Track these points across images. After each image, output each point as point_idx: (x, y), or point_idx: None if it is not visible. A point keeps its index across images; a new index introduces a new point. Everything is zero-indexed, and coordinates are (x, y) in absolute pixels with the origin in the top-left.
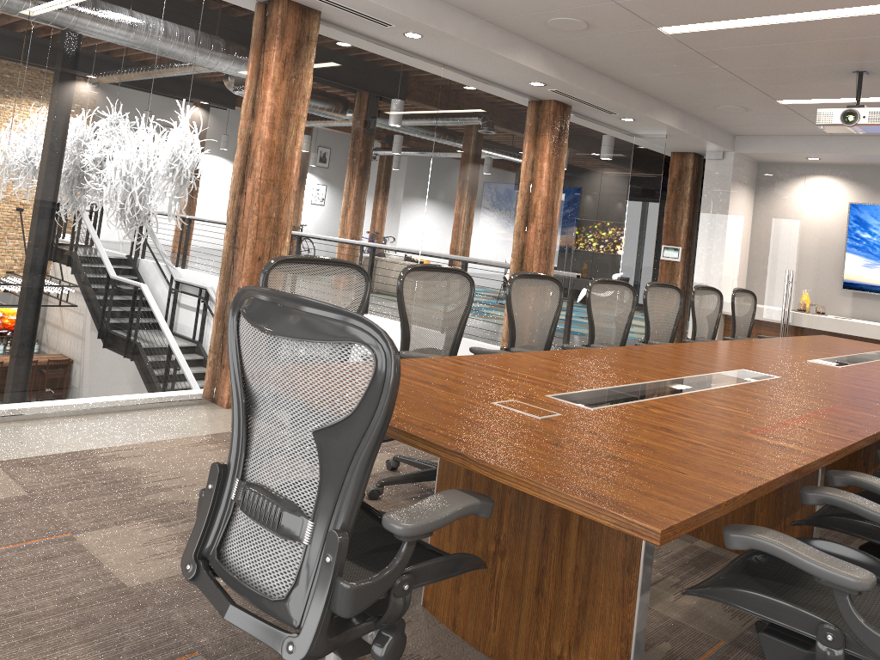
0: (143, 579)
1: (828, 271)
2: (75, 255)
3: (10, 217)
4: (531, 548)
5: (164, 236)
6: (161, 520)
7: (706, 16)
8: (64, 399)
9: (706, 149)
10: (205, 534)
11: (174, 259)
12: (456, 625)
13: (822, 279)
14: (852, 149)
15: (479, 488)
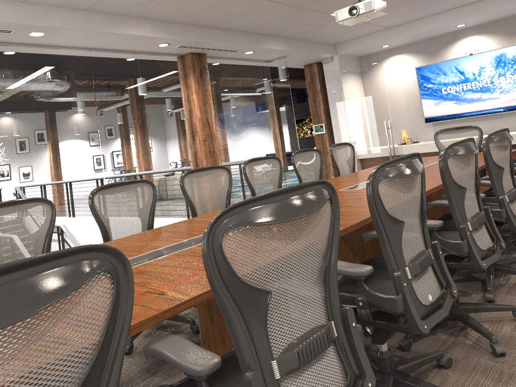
0: None
1: (415, 114)
2: None
3: None
4: None
5: None
6: None
7: None
8: None
9: (320, 57)
10: None
11: None
12: None
13: (413, 120)
14: (403, 33)
15: None
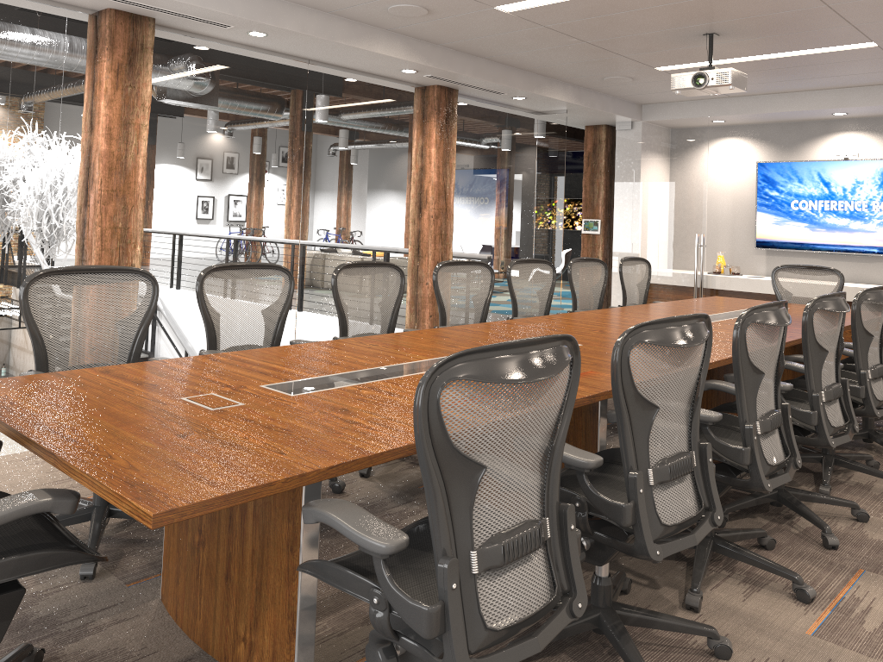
0: None
1: (742, 231)
2: None
3: None
4: (222, 536)
5: (0, 255)
6: None
7: None
8: None
9: (614, 120)
10: None
11: (14, 278)
12: (177, 615)
13: (738, 240)
14: (750, 109)
15: None
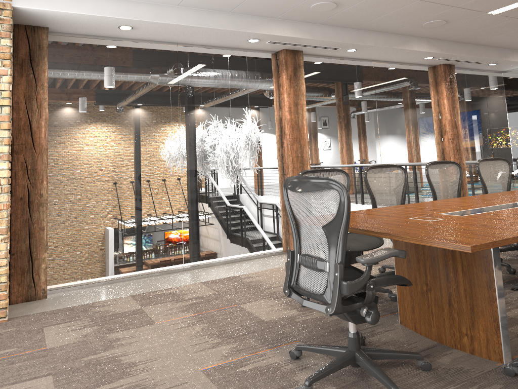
0: (271, 318)
1: None
2: (214, 188)
3: (186, 175)
4: (442, 284)
5: (250, 174)
6: (274, 298)
7: (513, 0)
8: (221, 255)
9: None
10: (290, 278)
11: (257, 184)
12: (416, 328)
13: None
14: None
15: (413, 261)
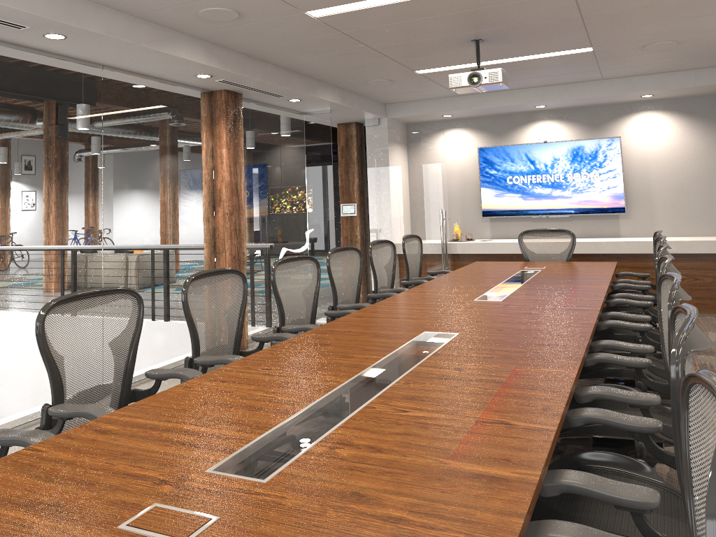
0: None
1: (470, 204)
2: None
3: None
4: None
5: None
6: None
7: None
8: None
9: (365, 118)
10: None
11: None
12: None
13: (467, 211)
14: (475, 105)
15: None
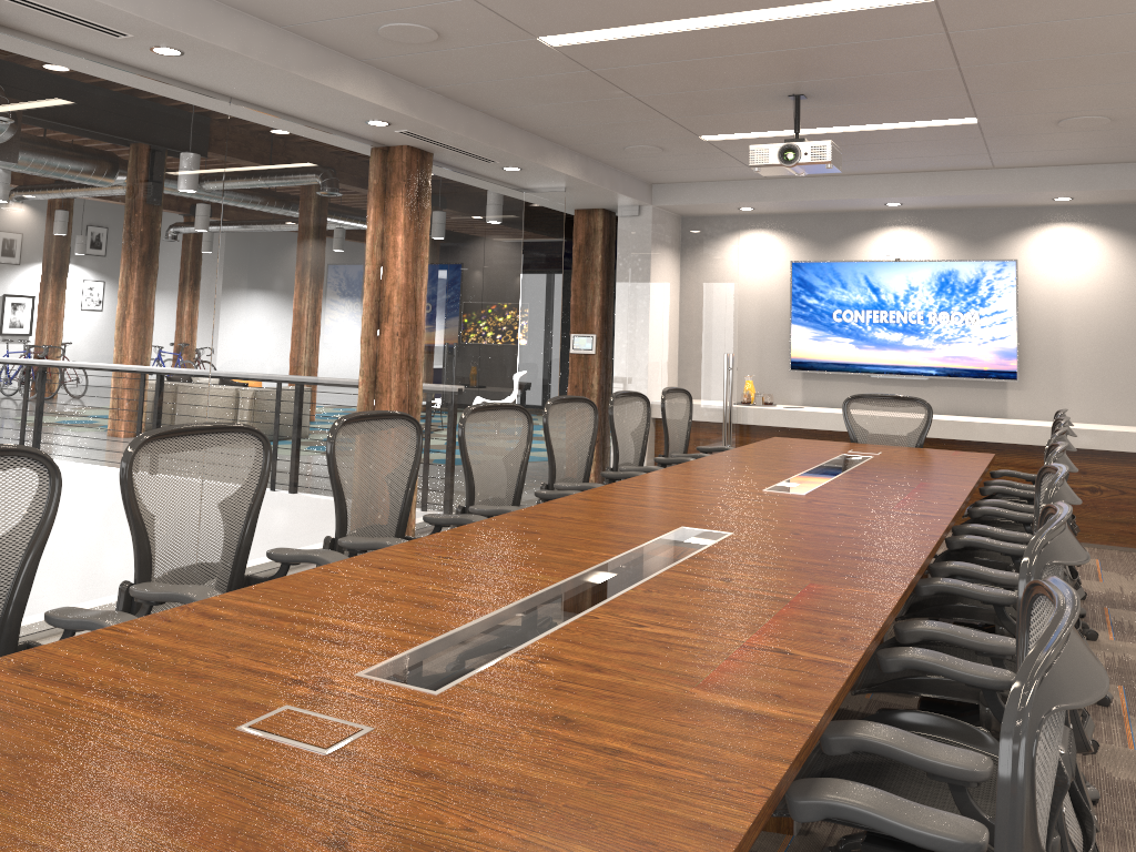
0: None
1: (772, 349)
2: None
3: None
4: None
5: None
6: None
7: (601, 20)
8: None
9: (618, 203)
10: None
11: None
12: None
13: (767, 360)
14: (791, 195)
15: None
